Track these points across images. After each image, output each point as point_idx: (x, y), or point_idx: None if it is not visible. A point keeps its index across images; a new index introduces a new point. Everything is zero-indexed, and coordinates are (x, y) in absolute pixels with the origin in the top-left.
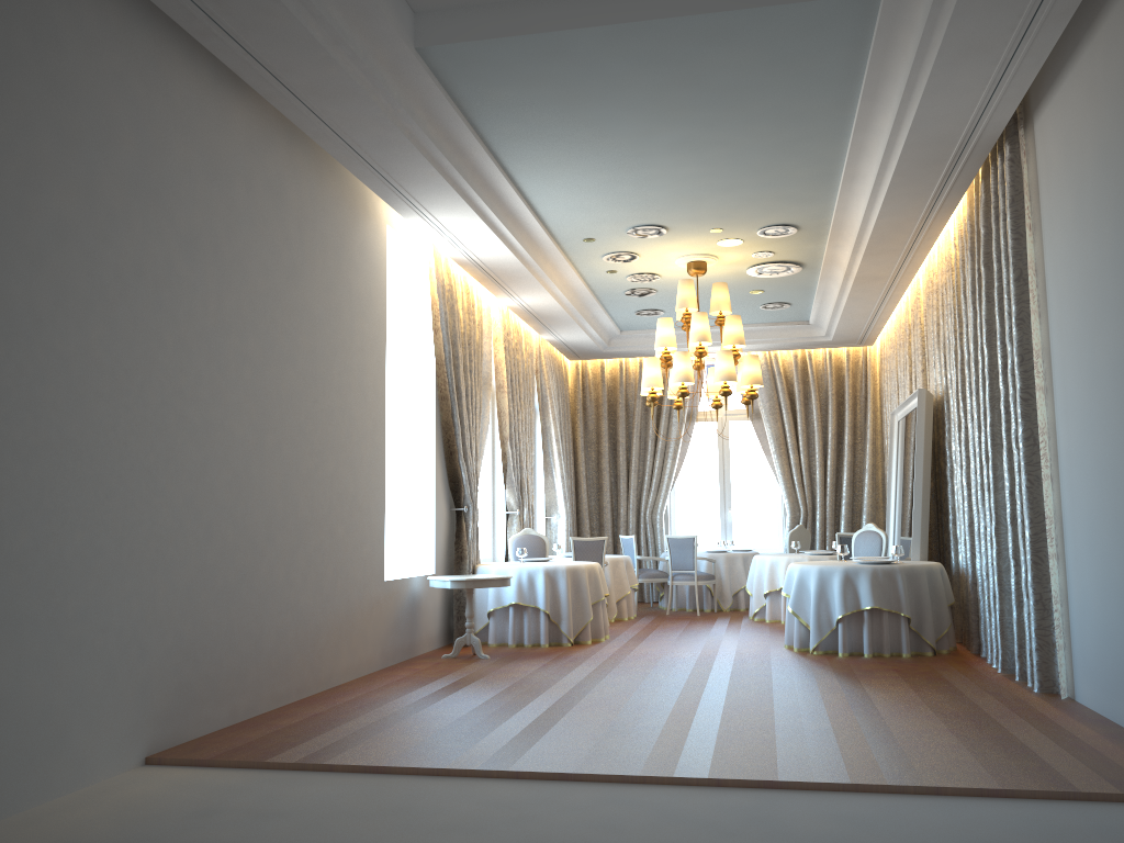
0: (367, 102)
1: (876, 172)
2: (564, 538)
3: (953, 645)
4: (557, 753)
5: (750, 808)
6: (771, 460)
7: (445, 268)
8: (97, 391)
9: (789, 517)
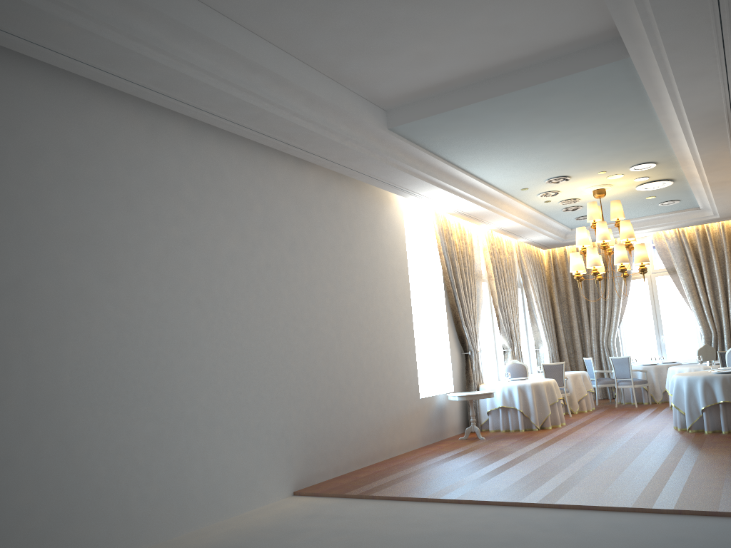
0: (369, 158)
1: (683, 133)
2: (548, 361)
3: None
4: (484, 491)
5: (567, 519)
6: (687, 300)
7: (442, 217)
8: (254, 325)
9: (703, 338)
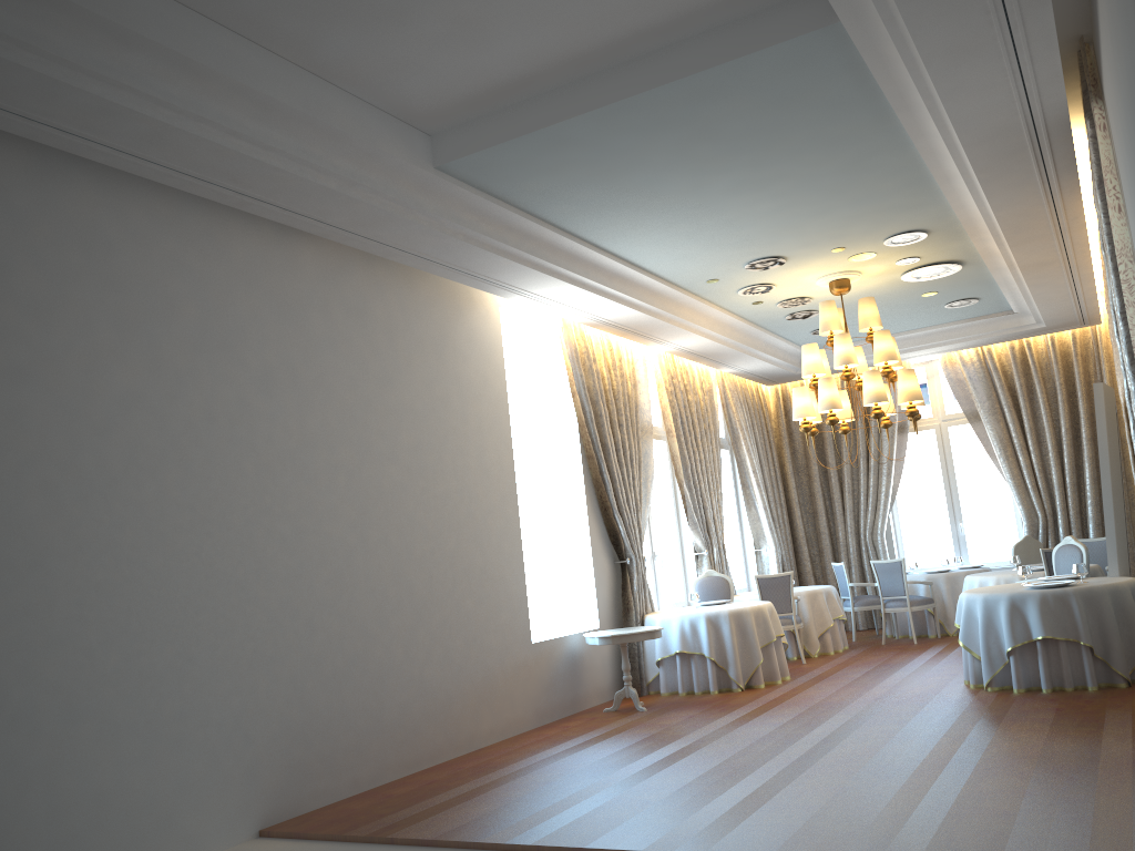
0: (407, 222)
1: (959, 172)
2: (775, 570)
3: None
4: (593, 824)
5: None
6: (999, 464)
7: (578, 332)
8: (176, 525)
9: (1026, 525)
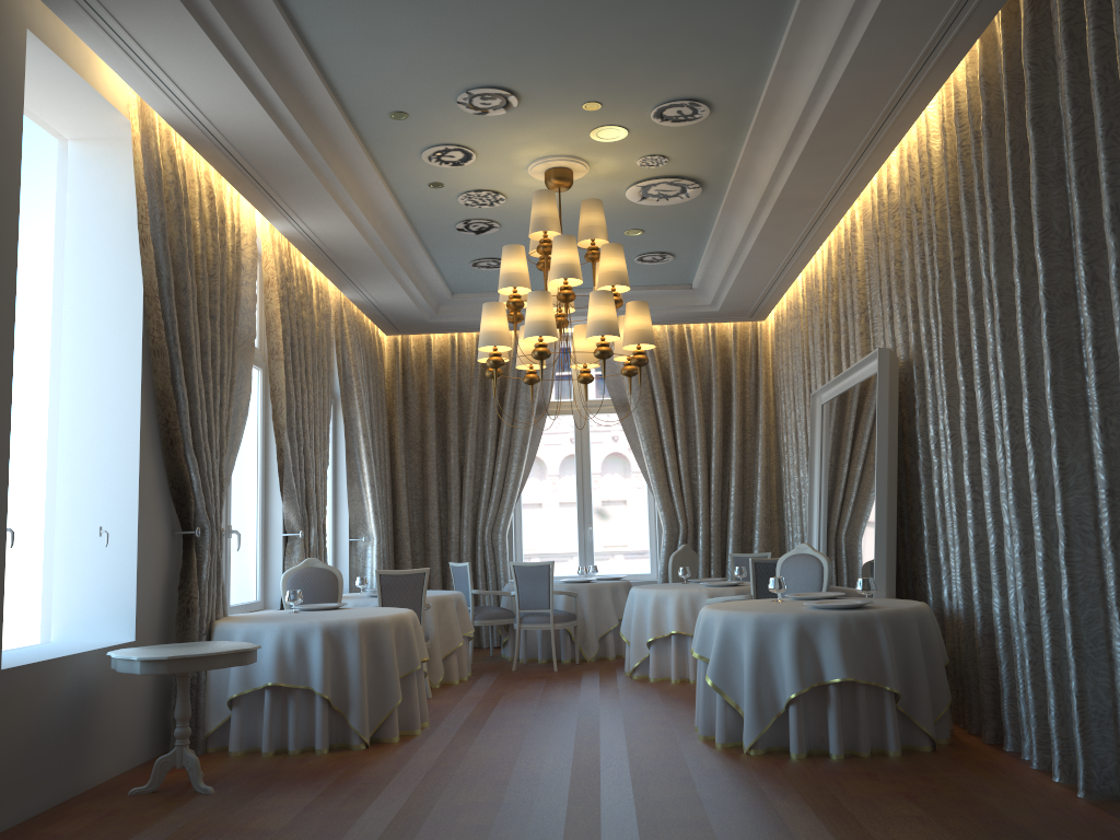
0: None
1: None
2: (375, 567)
3: (949, 728)
4: None
5: None
6: (641, 463)
7: (165, 147)
8: None
9: (666, 534)
